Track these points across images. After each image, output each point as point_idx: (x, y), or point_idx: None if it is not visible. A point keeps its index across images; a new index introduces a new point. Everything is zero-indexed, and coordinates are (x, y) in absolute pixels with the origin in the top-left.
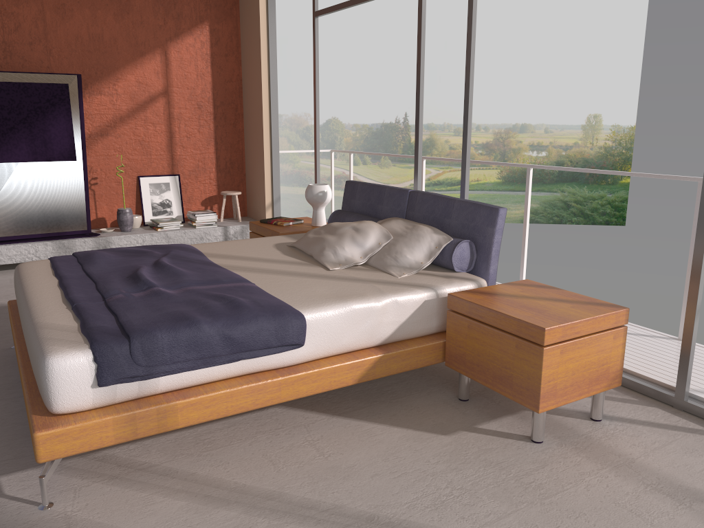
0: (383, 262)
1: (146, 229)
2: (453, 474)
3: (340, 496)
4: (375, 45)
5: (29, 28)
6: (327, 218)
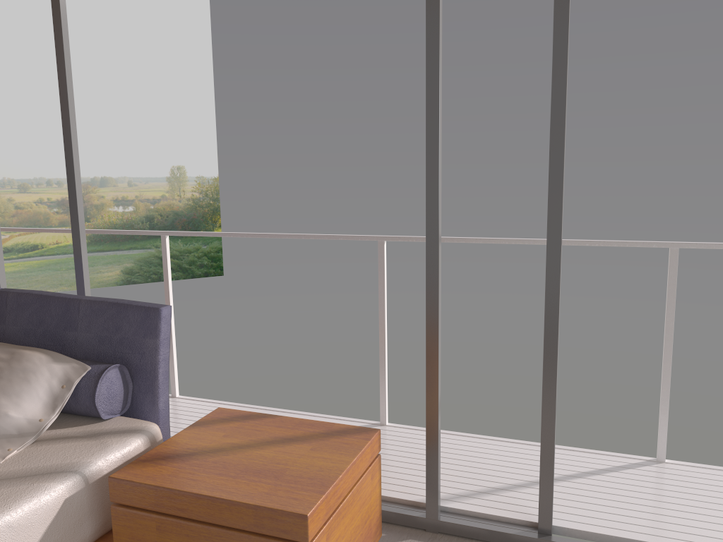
0: None
1: None
2: None
3: None
4: None
5: None
6: None
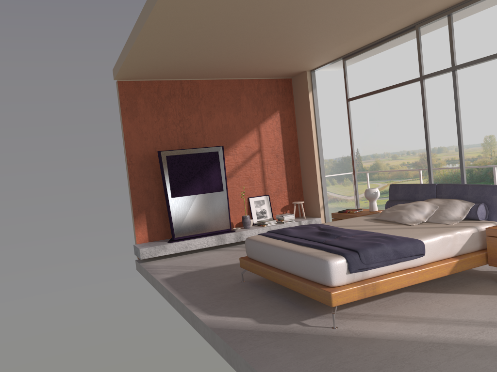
0: (438, 219)
1: (256, 226)
2: None
3: (468, 317)
4: (332, 109)
5: (195, 125)
6: None
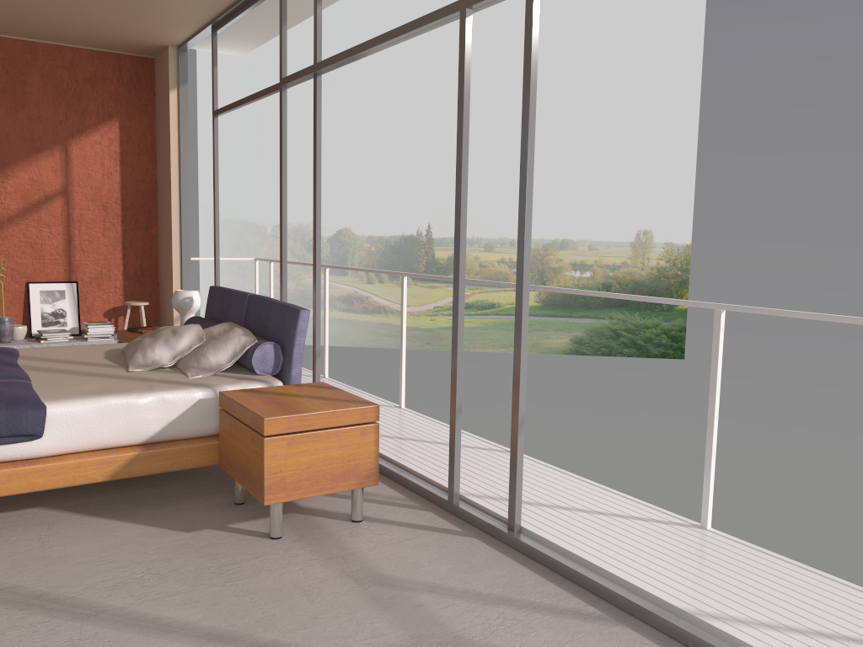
0: (186, 364)
1: (30, 341)
2: (160, 563)
3: (27, 579)
4: (394, 146)
5: None
6: (336, 345)
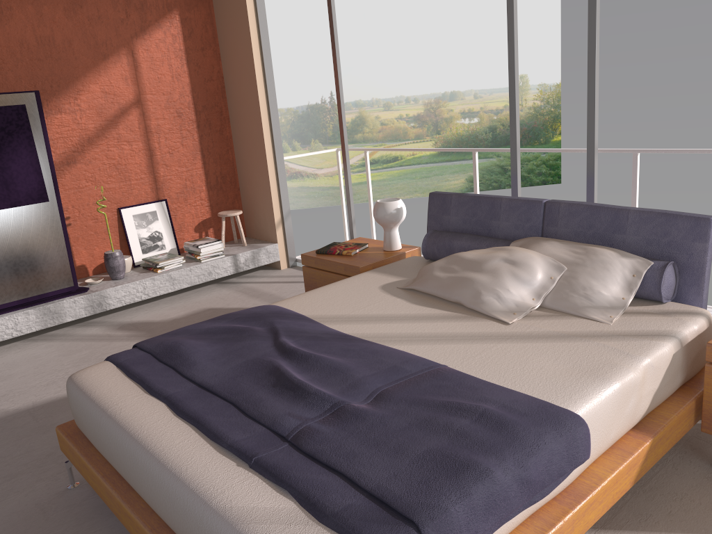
0: (570, 304)
1: (141, 271)
2: None
3: None
4: (290, 21)
5: None
6: None
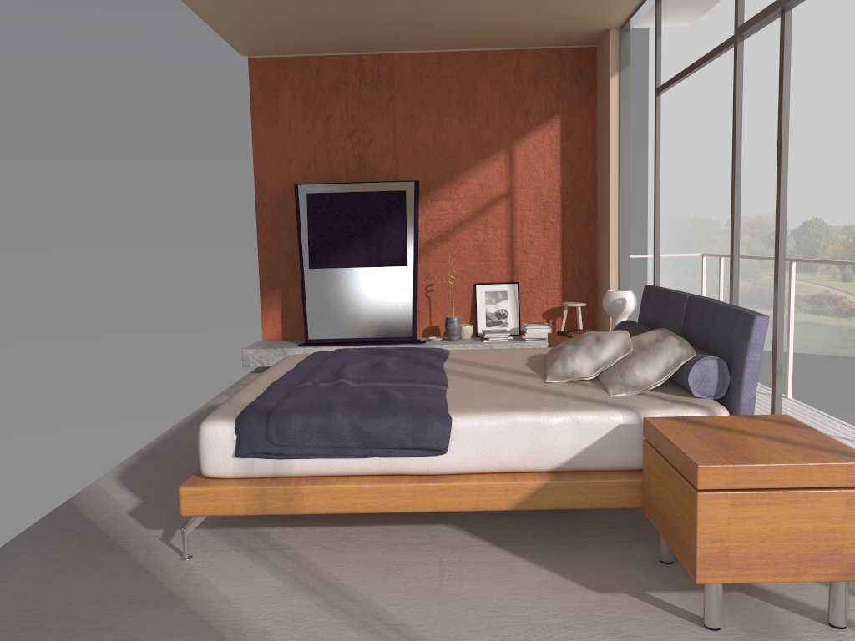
0: (608, 378)
1: (475, 340)
2: (559, 631)
3: (416, 617)
4: None
5: (381, 140)
6: (800, 352)
